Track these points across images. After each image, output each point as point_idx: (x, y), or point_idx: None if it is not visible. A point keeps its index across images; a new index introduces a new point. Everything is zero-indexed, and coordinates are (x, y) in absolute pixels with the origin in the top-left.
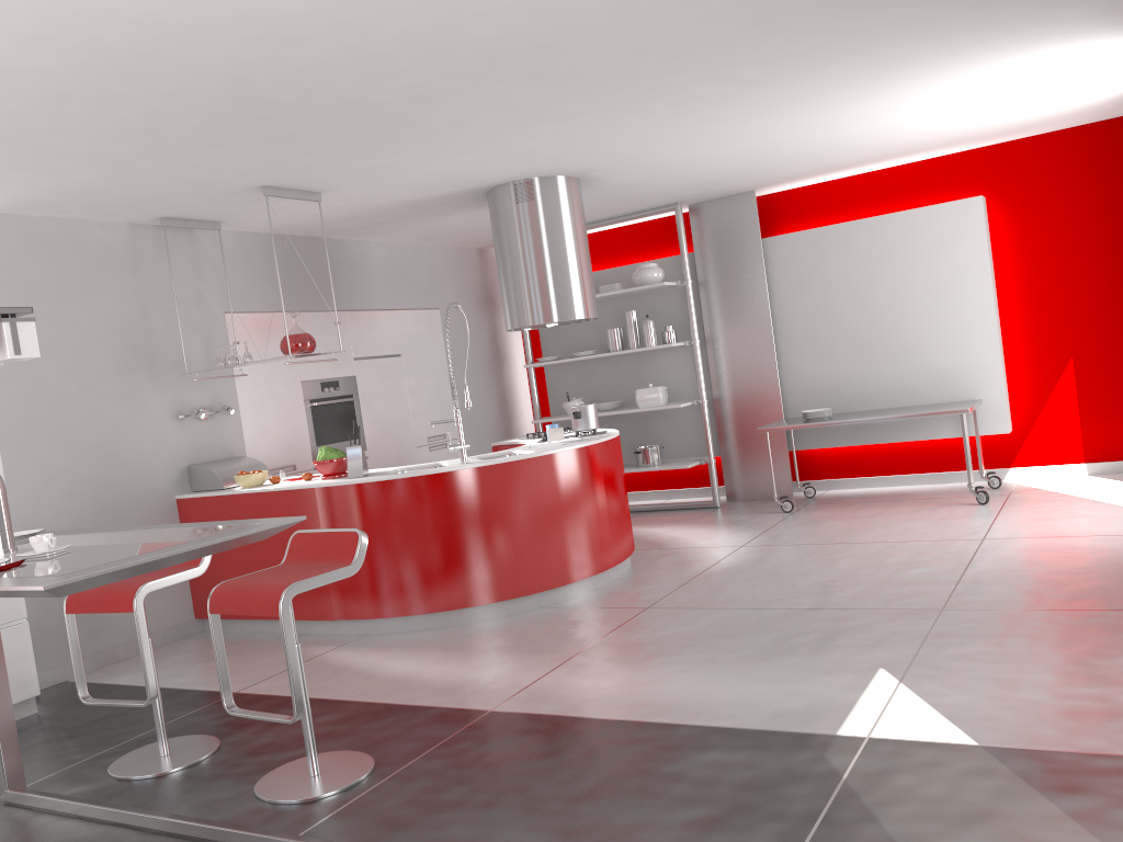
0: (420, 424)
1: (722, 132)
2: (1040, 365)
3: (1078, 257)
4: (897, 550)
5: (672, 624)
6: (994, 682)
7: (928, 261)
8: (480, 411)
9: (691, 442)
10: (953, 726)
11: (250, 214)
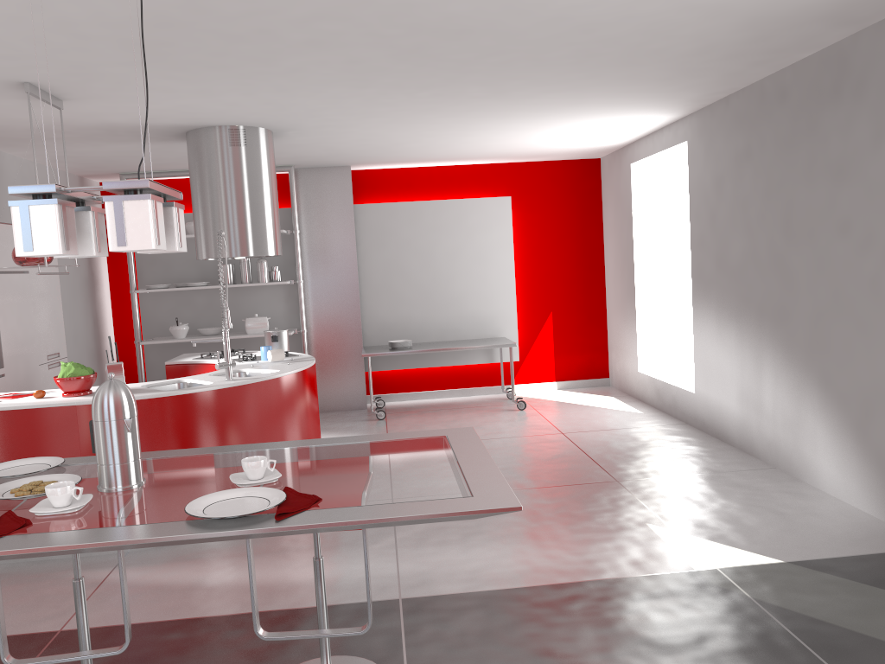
0: (42, 342)
1: (419, 121)
2: (533, 315)
3: (559, 245)
4: (517, 444)
5: None
6: (727, 523)
7: (473, 237)
8: (82, 331)
9: None
10: (752, 553)
11: None
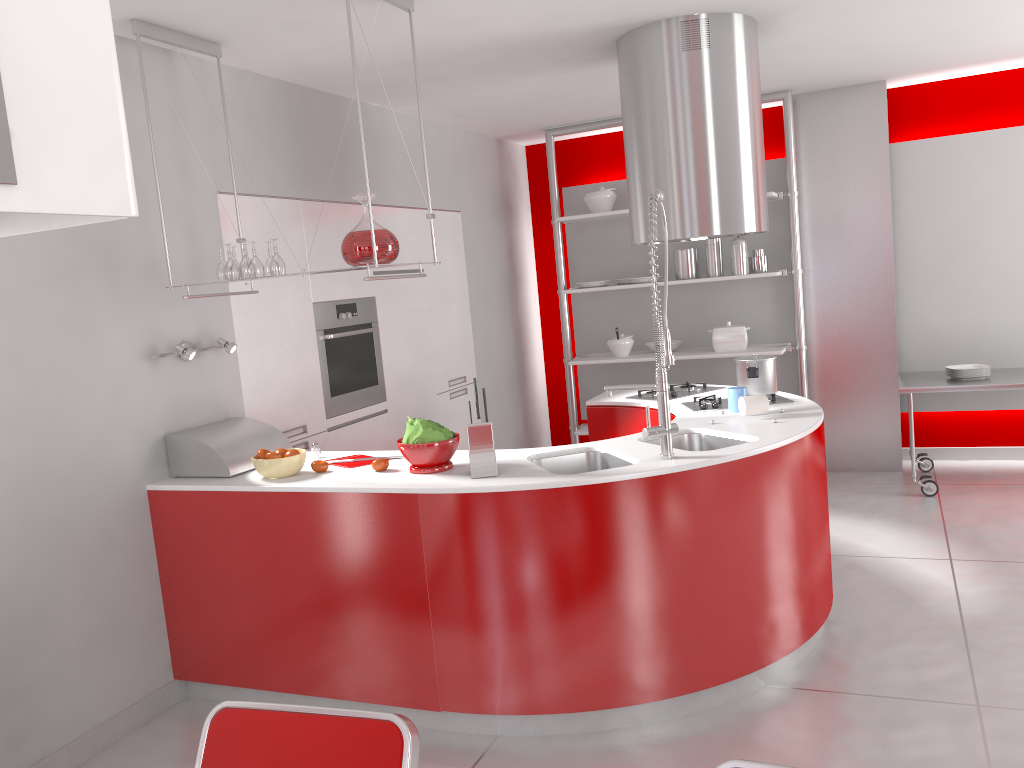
0: (441, 364)
1: None
2: None
3: None
4: None
5: None
6: None
7: None
8: (498, 346)
9: None
10: None
11: (275, 32)
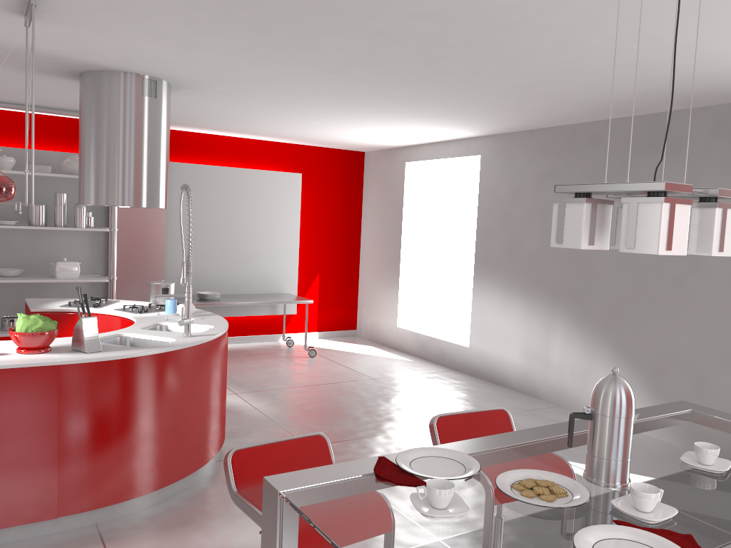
0: None
1: (308, 104)
2: (304, 275)
3: (329, 219)
4: (349, 389)
5: (362, 454)
6: None
7: (269, 204)
8: None
9: None
10: None
11: None
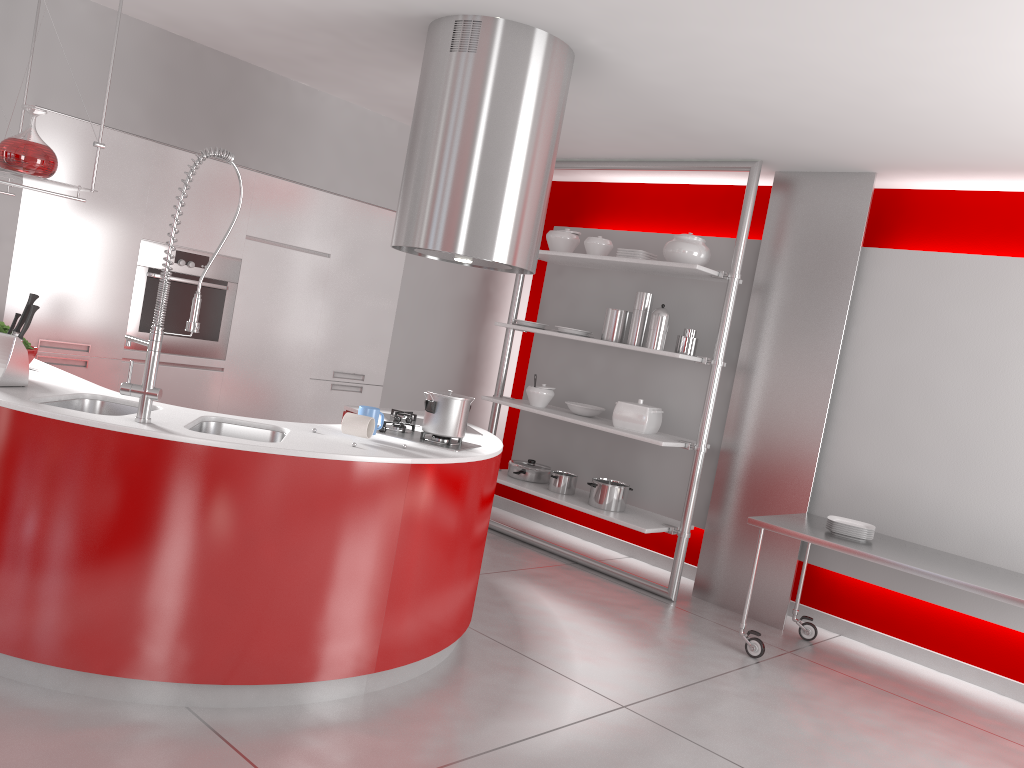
0: (328, 352)
1: None
2: None
3: None
4: None
5: None
6: None
7: None
8: (432, 362)
9: (674, 496)
10: None
11: None
